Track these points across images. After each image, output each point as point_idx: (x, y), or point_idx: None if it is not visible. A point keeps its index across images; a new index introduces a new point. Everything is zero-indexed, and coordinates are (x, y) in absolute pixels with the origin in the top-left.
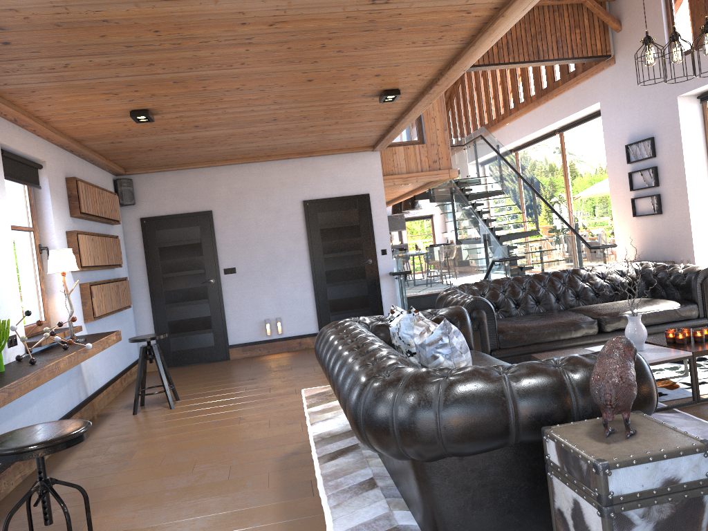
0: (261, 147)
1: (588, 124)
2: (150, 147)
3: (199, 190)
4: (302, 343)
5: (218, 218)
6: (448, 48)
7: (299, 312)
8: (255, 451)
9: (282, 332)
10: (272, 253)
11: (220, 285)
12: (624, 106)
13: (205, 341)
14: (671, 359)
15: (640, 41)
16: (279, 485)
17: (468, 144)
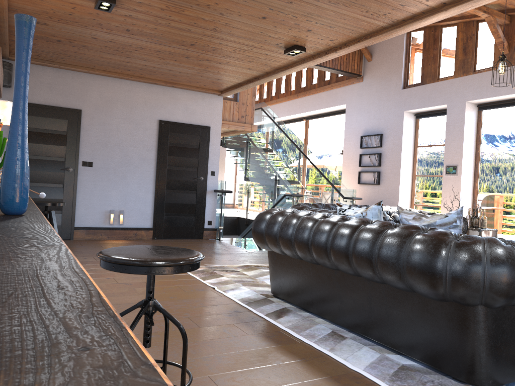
0: (146, 67)
1: (329, 118)
2: (62, 38)
3: (73, 90)
4: (137, 234)
5: (86, 117)
6: (378, 24)
7: (140, 209)
8: (196, 307)
9: (123, 222)
10: (126, 156)
11: (77, 175)
12: (364, 110)
13: None
14: None
15: (499, 57)
16: (256, 333)
17: None
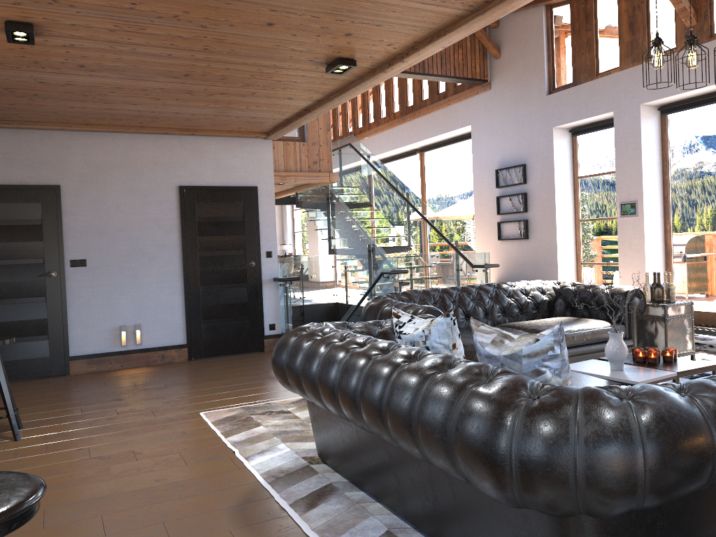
0: (142, 113)
1: (452, 147)
2: None
3: (44, 158)
4: (165, 356)
5: (68, 195)
6: (449, 13)
7: (164, 319)
8: (187, 498)
9: (141, 342)
10: (135, 245)
11: (64, 281)
12: (497, 131)
13: (36, 351)
14: (661, 379)
15: (651, 41)
16: None
17: (333, 151)
